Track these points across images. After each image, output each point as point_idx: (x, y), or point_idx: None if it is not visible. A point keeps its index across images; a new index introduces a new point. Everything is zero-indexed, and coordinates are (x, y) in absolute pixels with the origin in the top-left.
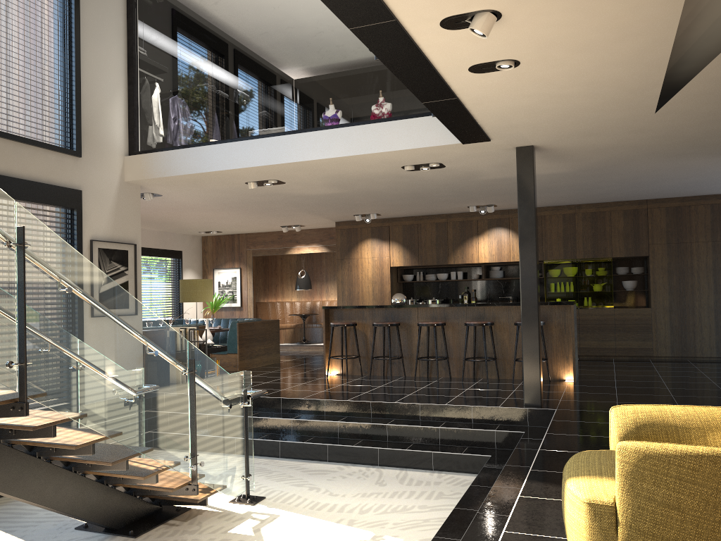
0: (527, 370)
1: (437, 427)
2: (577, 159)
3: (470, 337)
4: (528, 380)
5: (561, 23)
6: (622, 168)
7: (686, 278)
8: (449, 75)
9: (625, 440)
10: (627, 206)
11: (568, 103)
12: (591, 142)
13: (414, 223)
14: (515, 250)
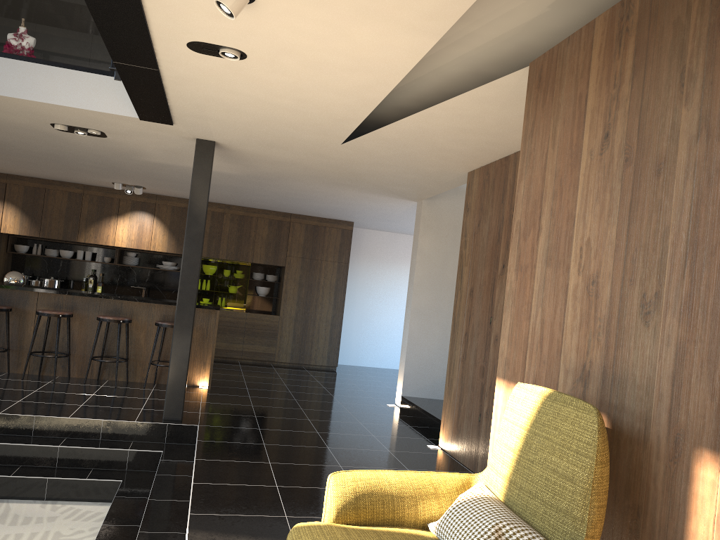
0: (173, 381)
1: (57, 446)
2: (250, 165)
3: (101, 333)
4: (172, 393)
5: (309, 33)
6: (286, 182)
7: (313, 292)
8: (162, 42)
9: (343, 512)
10: (273, 216)
11: (272, 112)
12: (272, 154)
13: (41, 187)
14: (158, 239)
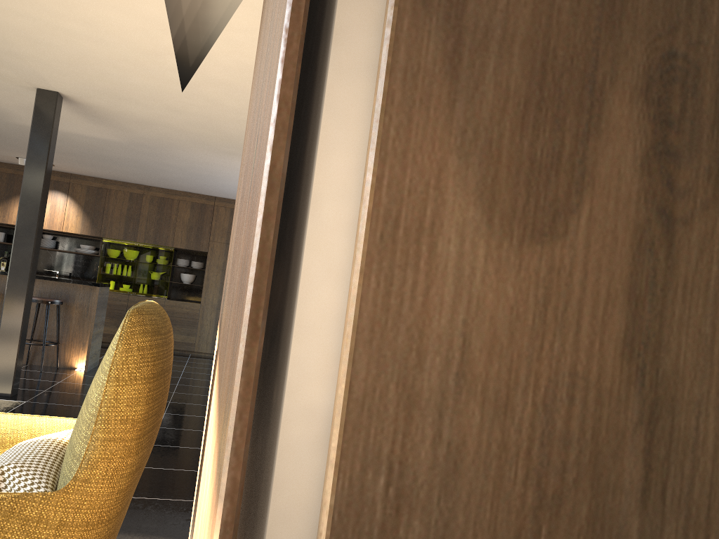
0: (2, 353)
1: None
2: (121, 127)
3: None
4: (0, 365)
5: None
6: (176, 152)
7: None
8: None
9: None
10: (196, 199)
11: (75, 43)
12: (128, 109)
13: None
14: (71, 220)
